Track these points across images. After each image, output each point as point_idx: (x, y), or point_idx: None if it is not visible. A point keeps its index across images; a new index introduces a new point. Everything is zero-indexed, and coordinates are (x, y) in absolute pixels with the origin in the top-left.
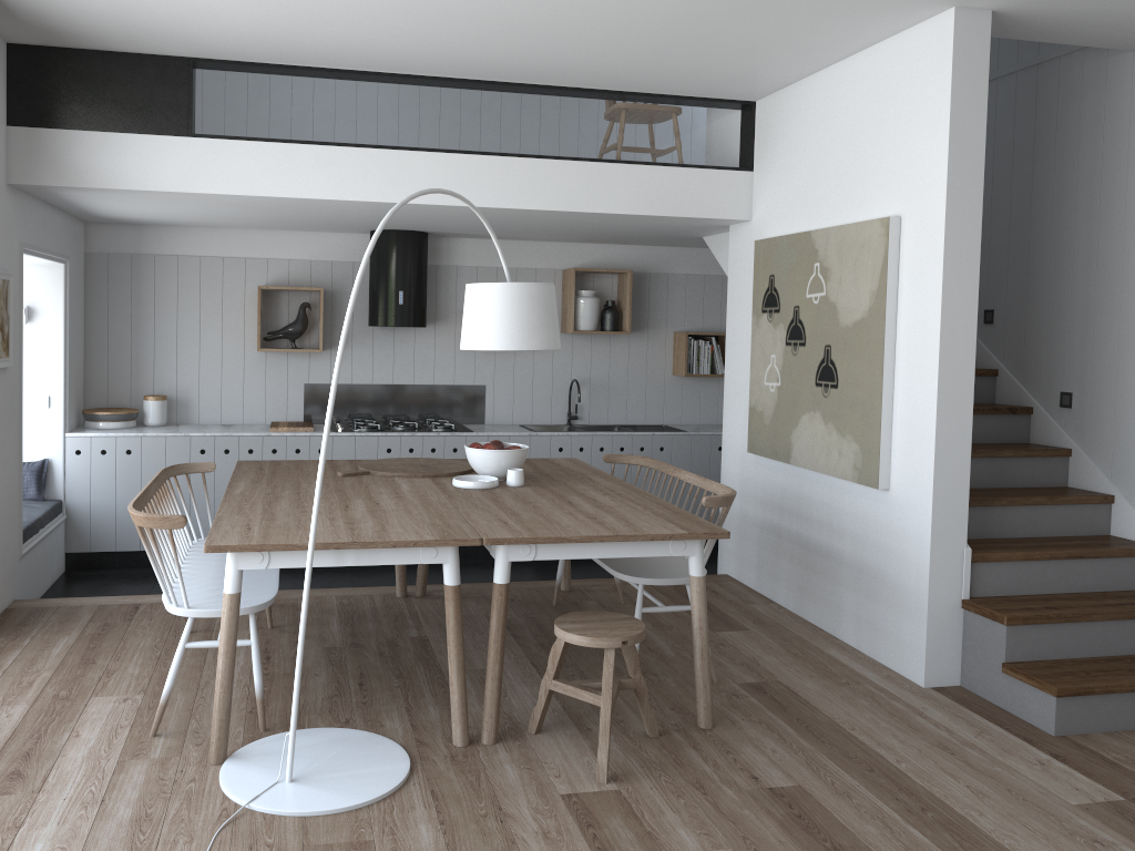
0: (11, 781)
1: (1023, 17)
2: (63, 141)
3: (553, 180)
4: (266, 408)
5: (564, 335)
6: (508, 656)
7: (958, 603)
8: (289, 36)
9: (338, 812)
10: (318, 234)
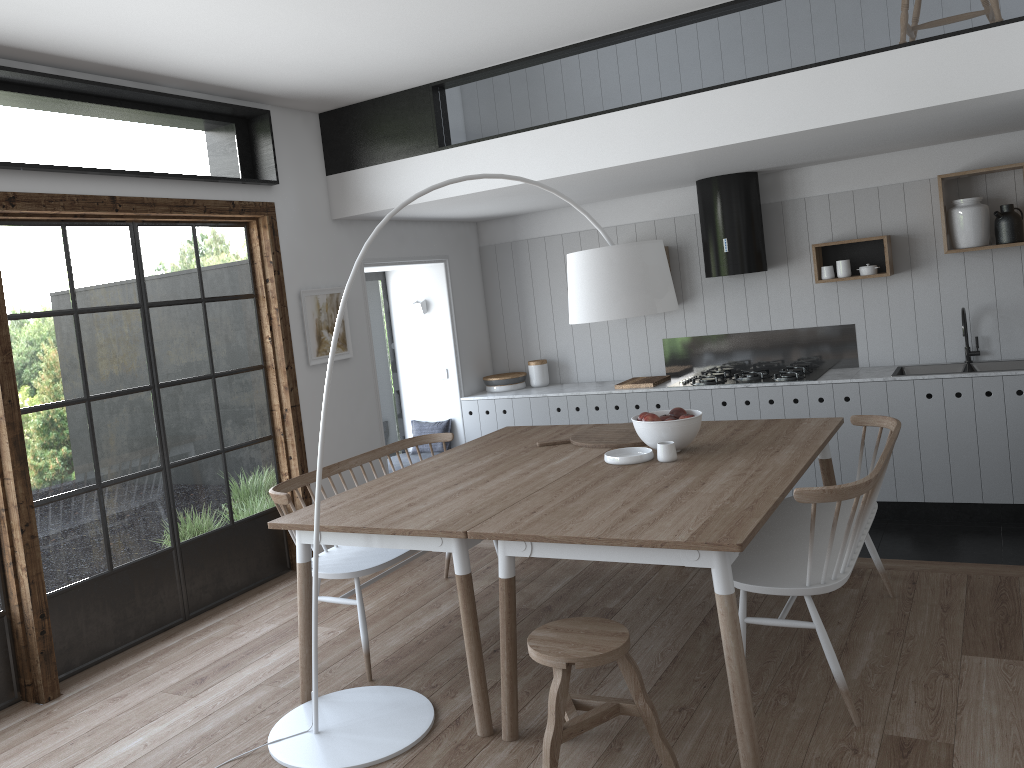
0: (192, 685)
1: None
2: (358, 178)
3: (774, 100)
4: (631, 364)
5: (951, 255)
6: (663, 645)
7: None
8: (453, 46)
9: None
10: (658, 194)
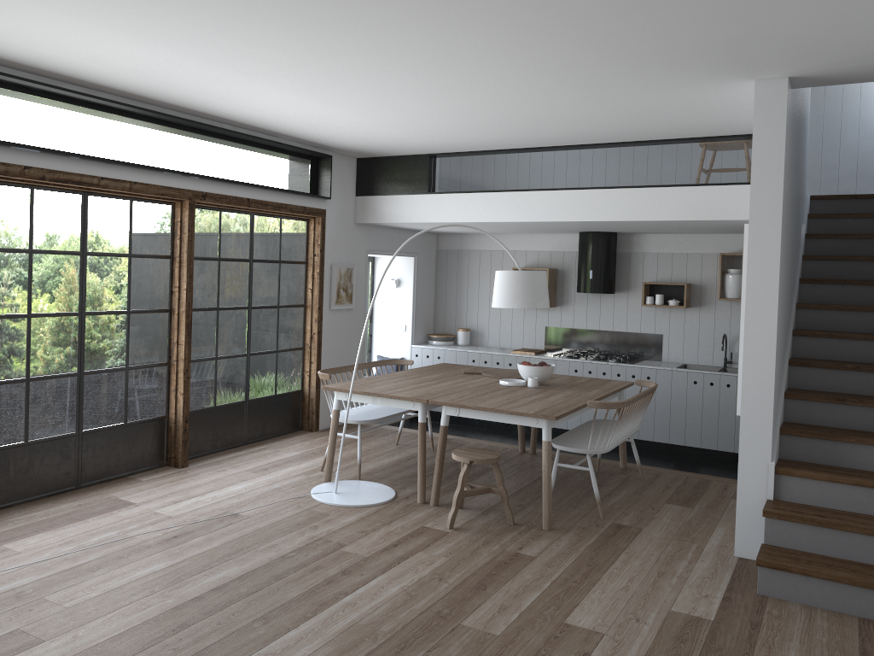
0: (261, 470)
1: (825, 74)
2: (376, 201)
3: (621, 201)
4: (523, 340)
5: (724, 301)
6: (516, 483)
7: (763, 501)
8: (448, 142)
9: (335, 505)
10: (555, 235)
